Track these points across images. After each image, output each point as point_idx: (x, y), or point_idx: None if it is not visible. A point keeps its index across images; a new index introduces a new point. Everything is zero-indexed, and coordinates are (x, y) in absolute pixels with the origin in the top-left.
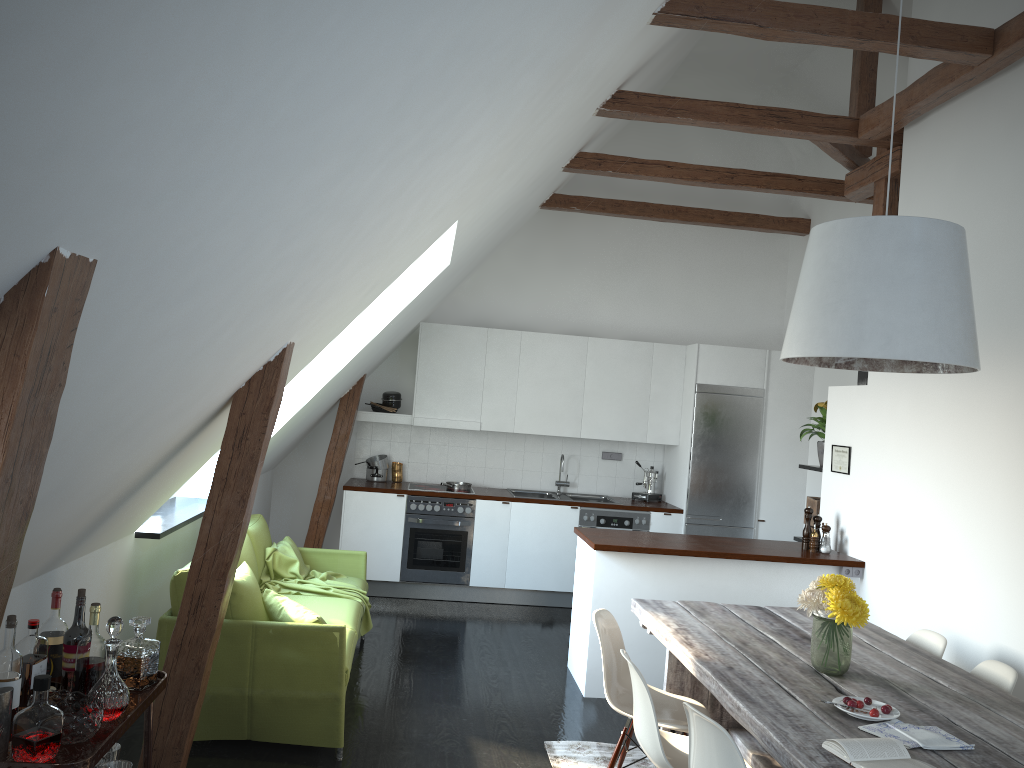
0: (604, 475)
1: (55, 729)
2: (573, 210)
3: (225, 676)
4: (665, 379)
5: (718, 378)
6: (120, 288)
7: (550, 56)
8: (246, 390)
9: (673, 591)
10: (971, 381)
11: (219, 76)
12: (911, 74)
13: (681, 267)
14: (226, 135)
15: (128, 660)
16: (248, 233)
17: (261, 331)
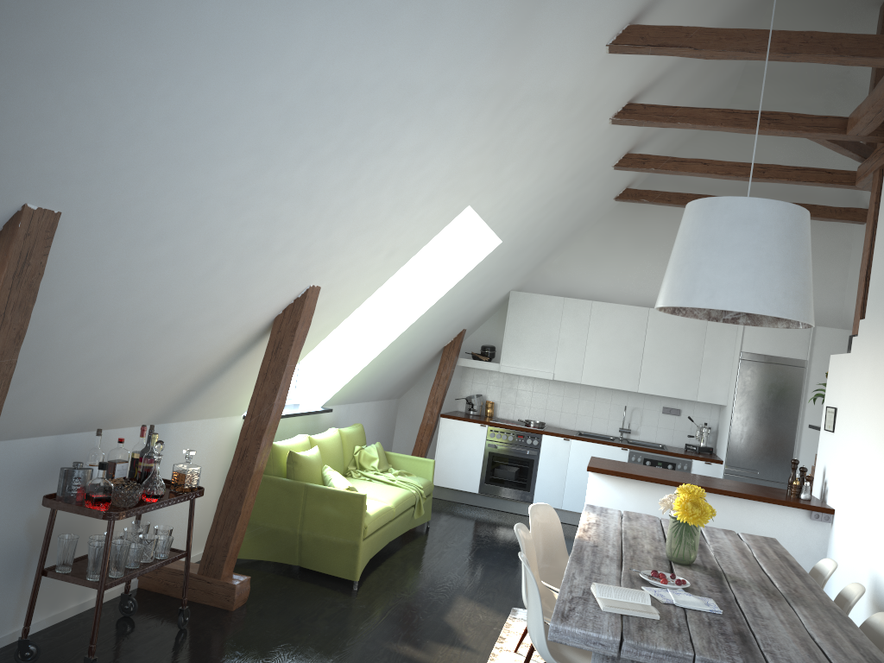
0: (663, 427)
1: (107, 493)
2: (643, 202)
3: (285, 518)
4: (717, 347)
5: (762, 348)
6: (92, 229)
7: (464, 86)
8: (282, 316)
9: (654, 513)
10: None
11: (89, 119)
12: None
13: None
14: (119, 148)
15: (178, 474)
16: (190, 203)
17: (266, 272)
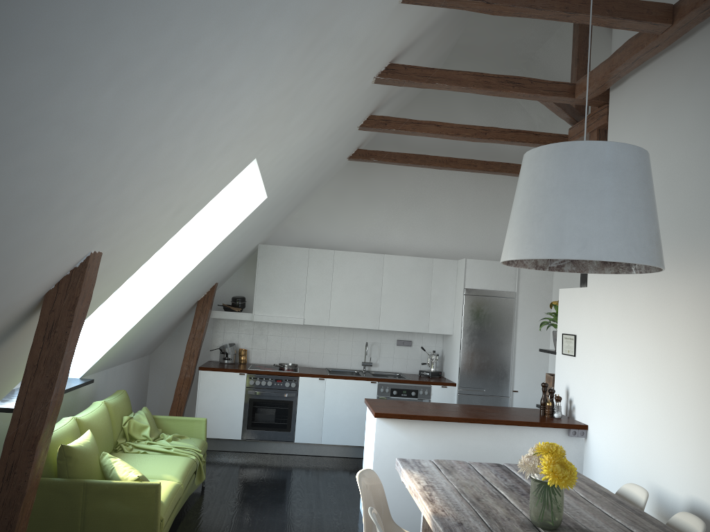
0: (398, 357)
1: None
2: (372, 161)
3: (60, 525)
4: (442, 285)
5: (481, 284)
6: None
7: (294, 9)
8: (55, 291)
9: (437, 449)
10: (664, 282)
11: None
12: (614, 49)
13: (454, 203)
14: None
15: None
16: None
17: (42, 239)
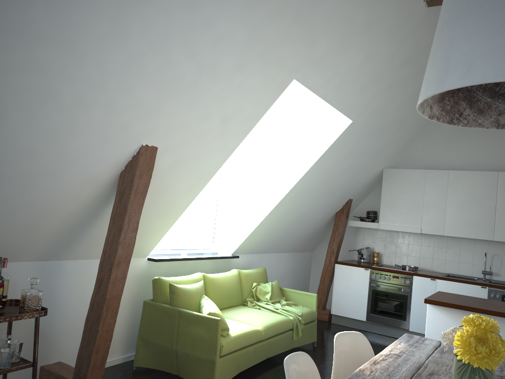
0: None
1: None
2: None
3: (166, 336)
4: None
5: None
6: None
7: None
8: (125, 171)
9: None
10: None
11: None
12: None
13: None
14: None
15: (23, 298)
16: None
17: (75, 126)
